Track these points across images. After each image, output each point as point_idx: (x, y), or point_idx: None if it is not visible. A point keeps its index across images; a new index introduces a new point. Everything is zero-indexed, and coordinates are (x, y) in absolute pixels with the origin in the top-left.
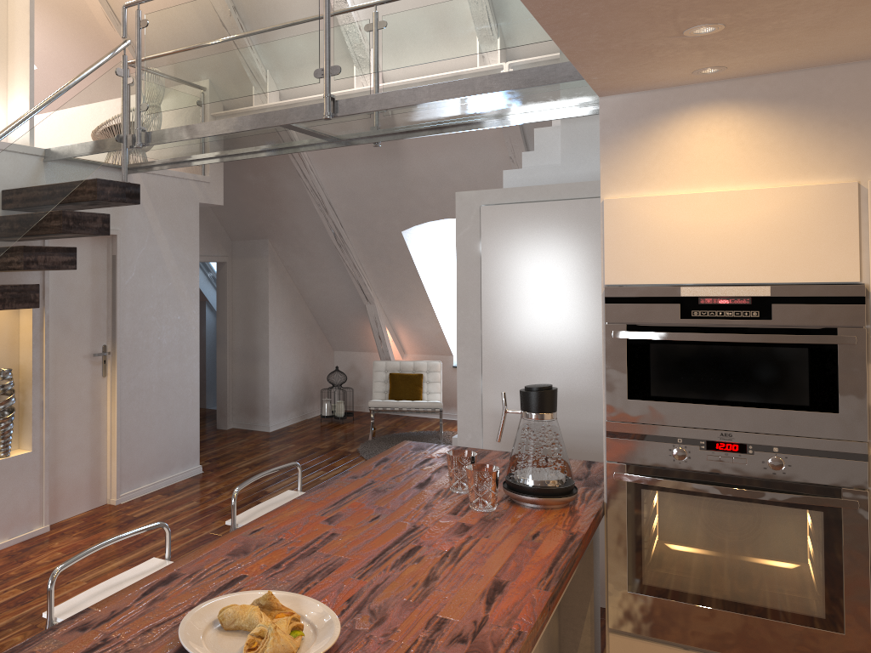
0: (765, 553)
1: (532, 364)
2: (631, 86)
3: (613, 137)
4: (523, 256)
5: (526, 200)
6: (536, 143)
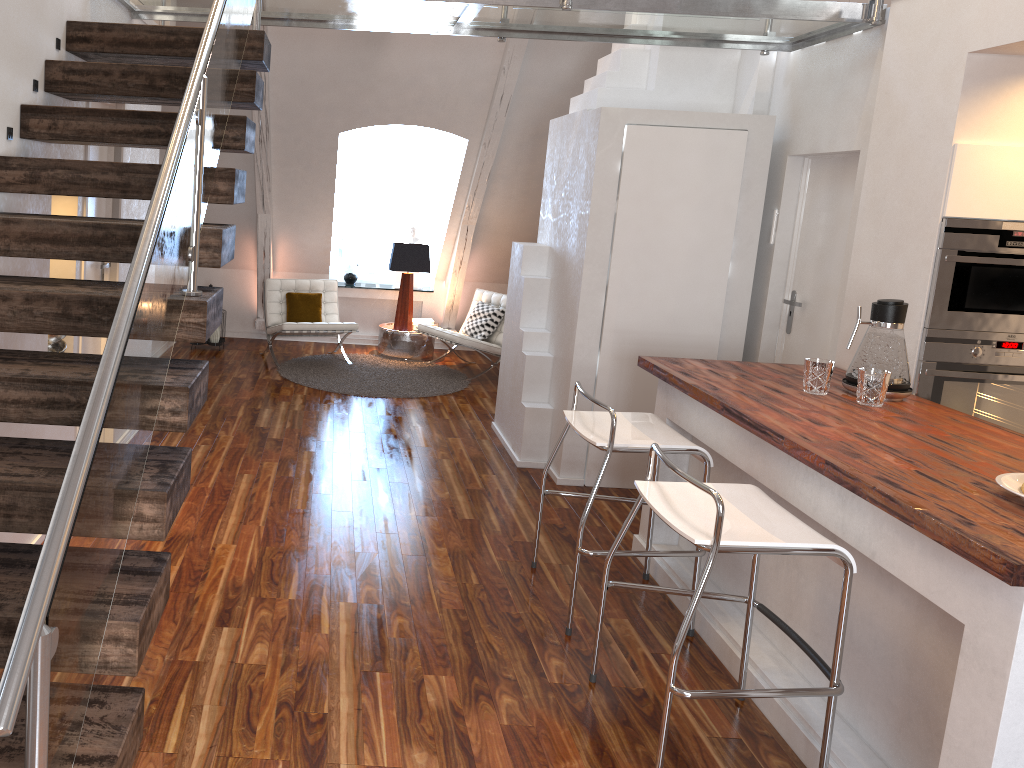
0: (1019, 420)
1: (657, 283)
2: (1014, 50)
3: (972, 90)
4: (662, 179)
5: (670, 124)
6: (621, 63)
